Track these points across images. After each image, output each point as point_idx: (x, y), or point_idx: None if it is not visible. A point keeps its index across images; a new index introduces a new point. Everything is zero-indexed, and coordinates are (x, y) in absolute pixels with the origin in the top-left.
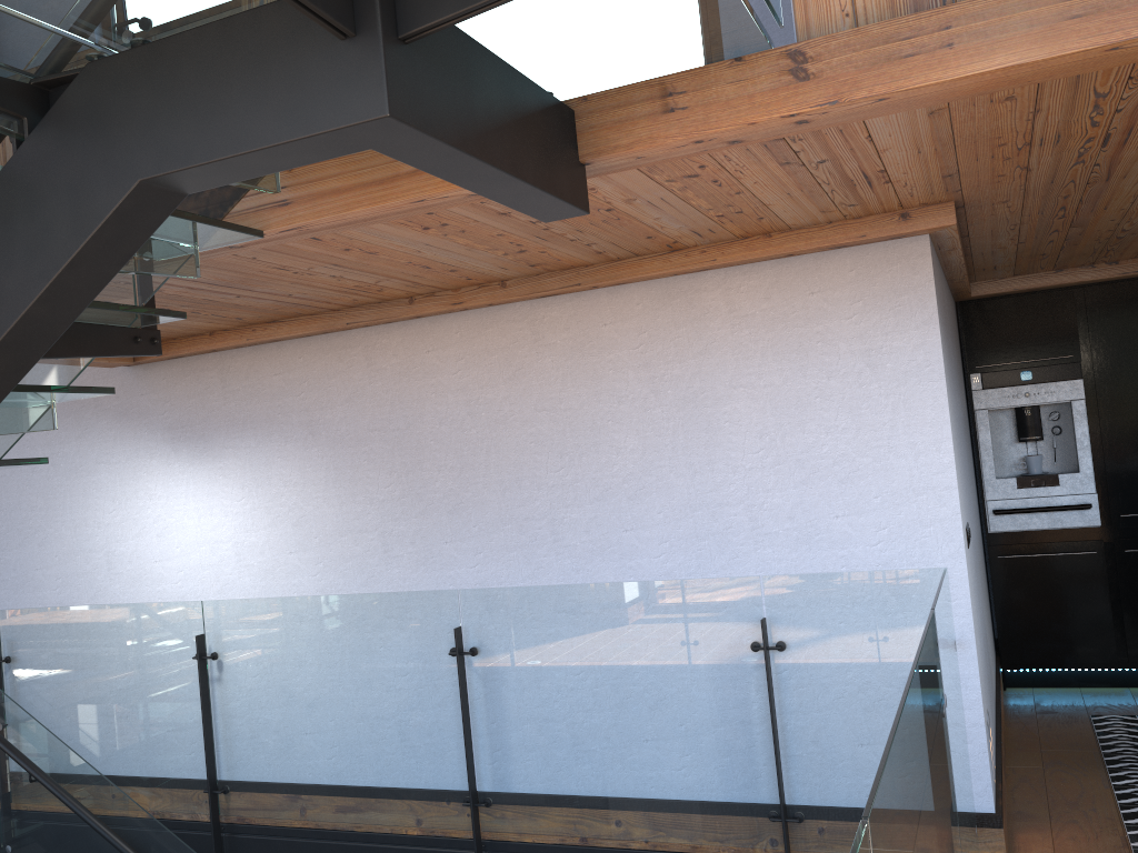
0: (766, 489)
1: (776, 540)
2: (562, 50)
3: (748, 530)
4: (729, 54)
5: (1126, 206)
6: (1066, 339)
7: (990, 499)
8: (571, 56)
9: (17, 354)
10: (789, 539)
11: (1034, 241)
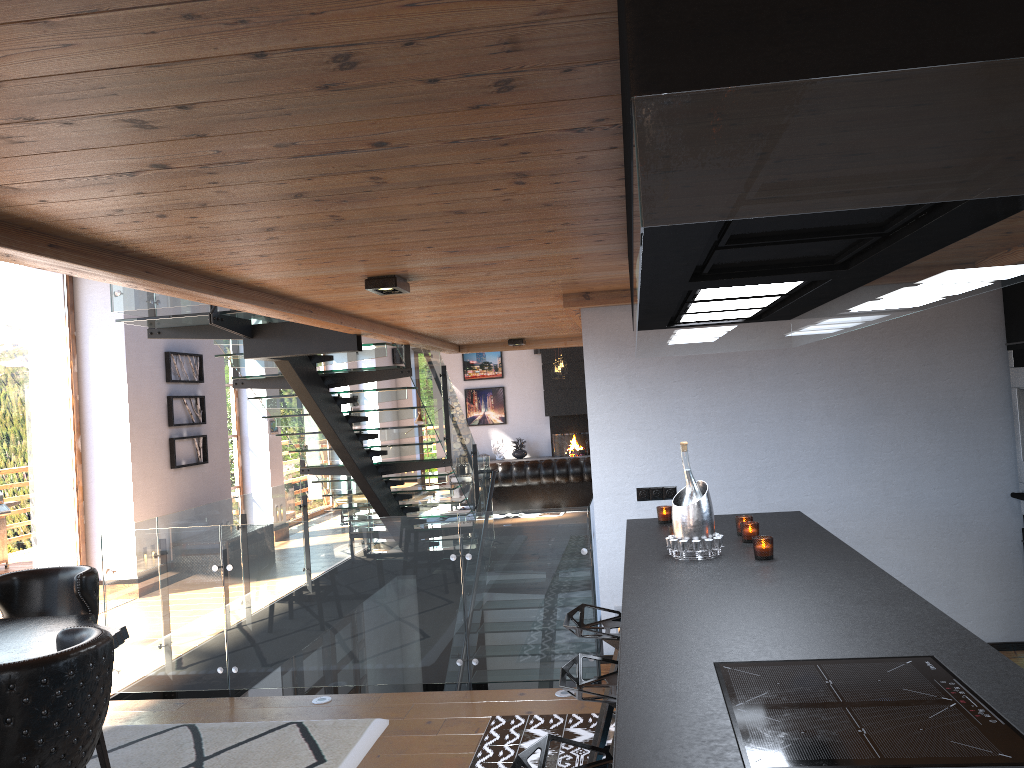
0: None
1: None
2: None
3: None
4: None
5: None
6: None
7: (1020, 481)
8: None
9: (303, 394)
10: None
11: None
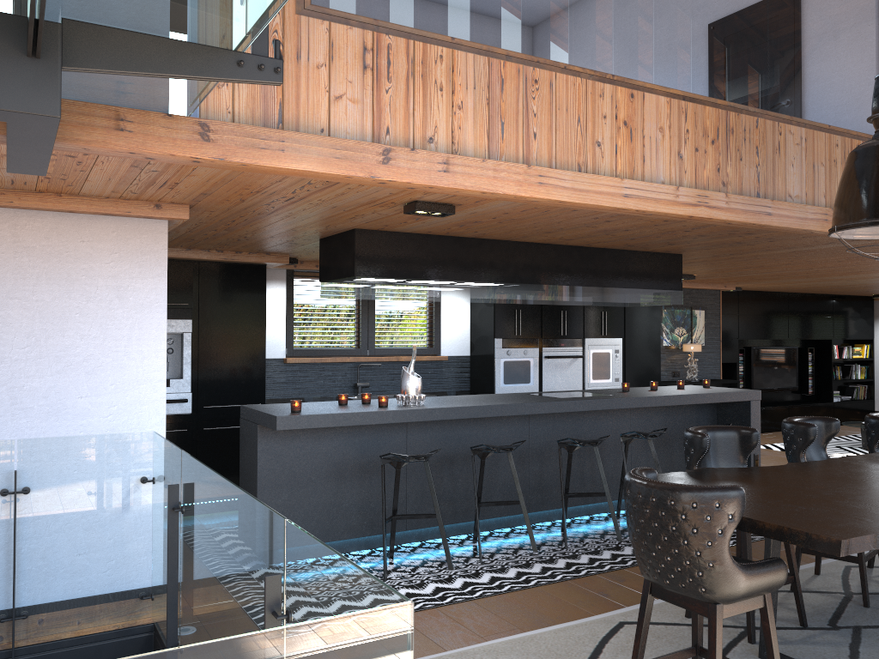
0: (28, 375)
1: (31, 413)
2: (83, 78)
3: (8, 405)
4: (166, 111)
5: (261, 227)
6: (185, 293)
7: None
8: (83, 82)
9: None
10: (42, 412)
11: (198, 232)
